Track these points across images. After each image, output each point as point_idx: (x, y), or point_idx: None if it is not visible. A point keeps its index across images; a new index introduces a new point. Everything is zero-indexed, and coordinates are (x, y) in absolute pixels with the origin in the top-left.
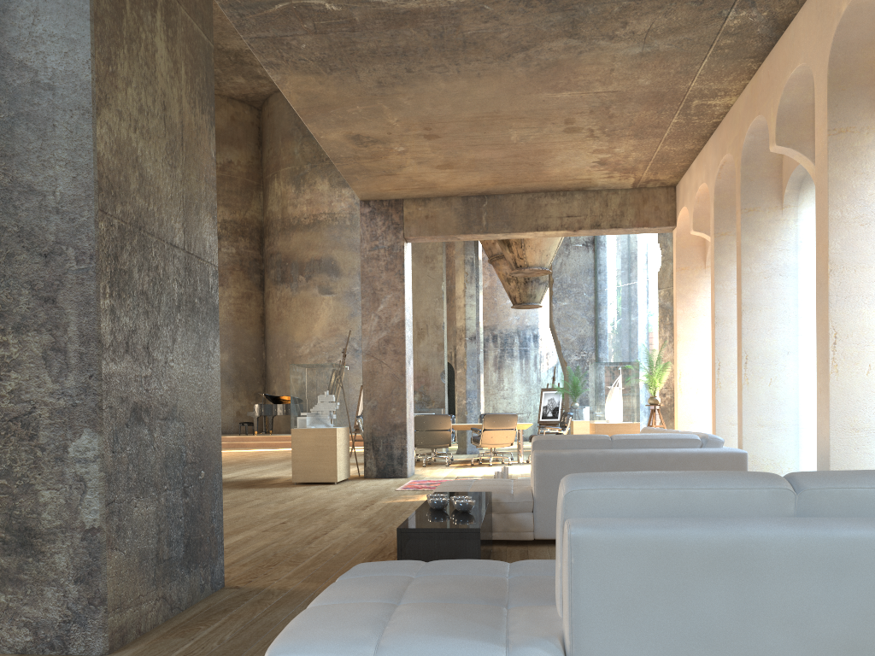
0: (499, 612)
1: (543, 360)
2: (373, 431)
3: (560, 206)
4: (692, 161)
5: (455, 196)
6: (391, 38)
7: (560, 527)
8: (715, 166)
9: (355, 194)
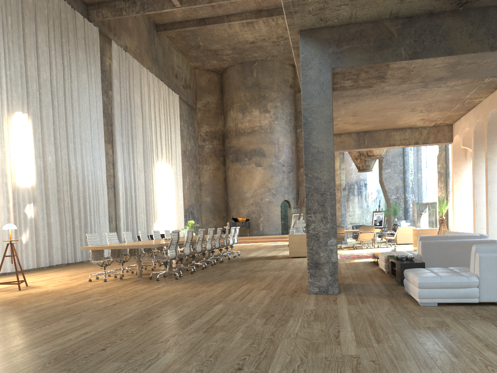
0: (458, 273)
1: (369, 196)
2: None
3: (400, 135)
4: (462, 116)
5: (353, 132)
6: (356, 92)
7: (474, 254)
8: (474, 122)
9: (272, 116)
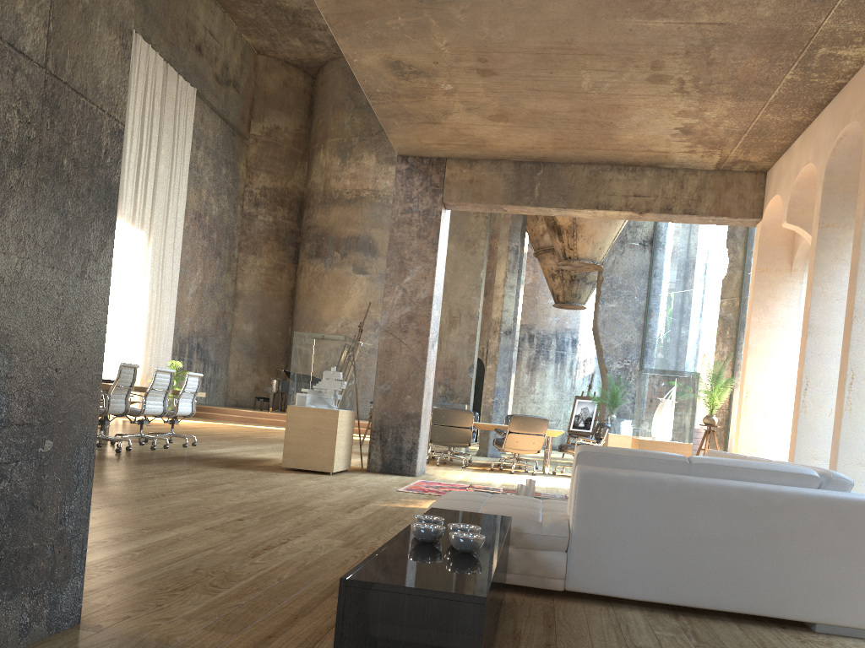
0: None
1: (580, 367)
2: (383, 419)
3: (627, 183)
4: (795, 138)
5: (507, 160)
6: None
7: None
8: (830, 141)
9: None
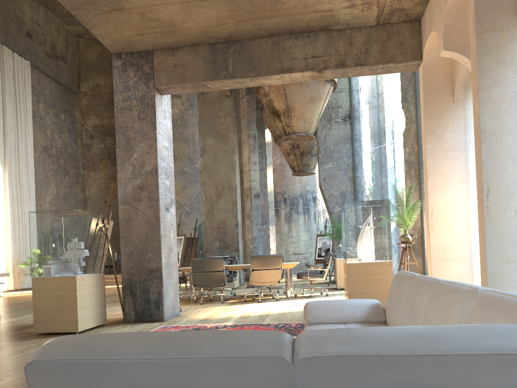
0: None
1: (321, 215)
2: (131, 277)
3: (304, 47)
4: None
5: (202, 43)
6: None
7: None
8: None
9: (184, 102)
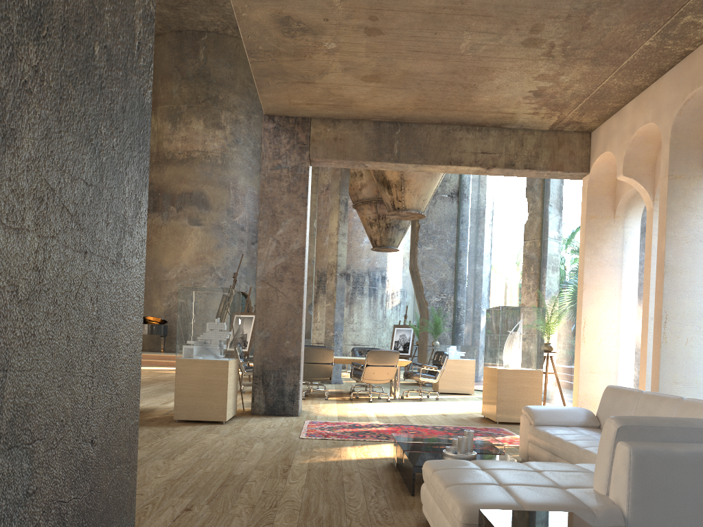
0: None
1: (389, 299)
2: (264, 364)
3: (475, 141)
4: (628, 102)
5: (367, 120)
6: None
7: None
8: (676, 102)
9: (228, 136)
